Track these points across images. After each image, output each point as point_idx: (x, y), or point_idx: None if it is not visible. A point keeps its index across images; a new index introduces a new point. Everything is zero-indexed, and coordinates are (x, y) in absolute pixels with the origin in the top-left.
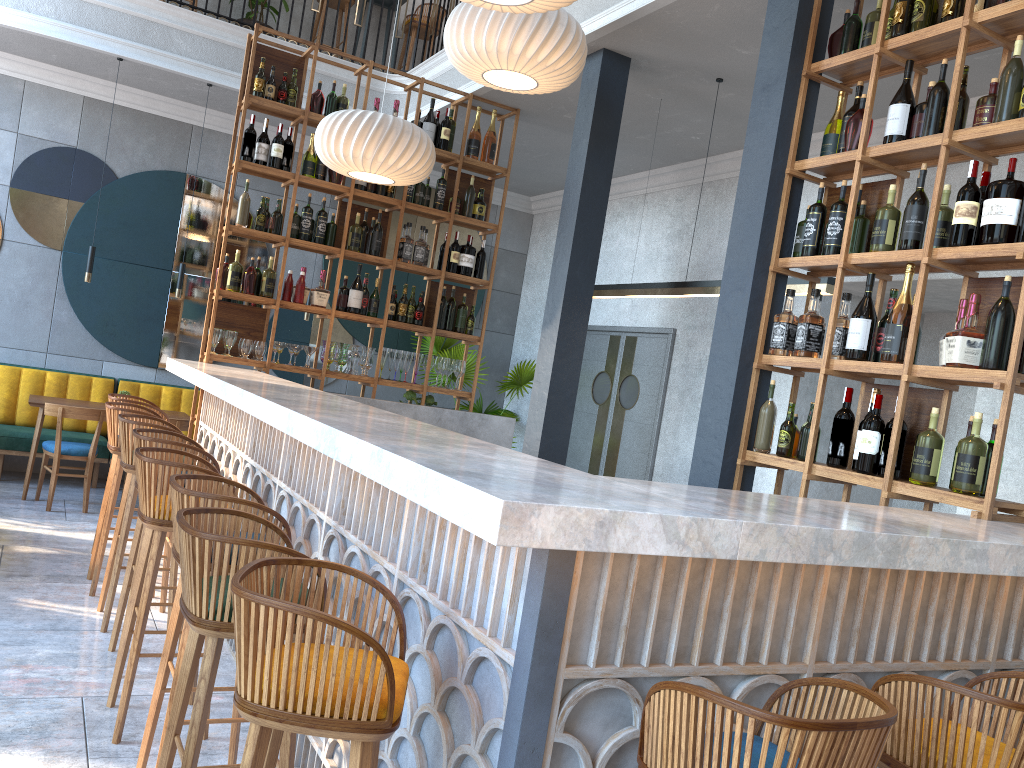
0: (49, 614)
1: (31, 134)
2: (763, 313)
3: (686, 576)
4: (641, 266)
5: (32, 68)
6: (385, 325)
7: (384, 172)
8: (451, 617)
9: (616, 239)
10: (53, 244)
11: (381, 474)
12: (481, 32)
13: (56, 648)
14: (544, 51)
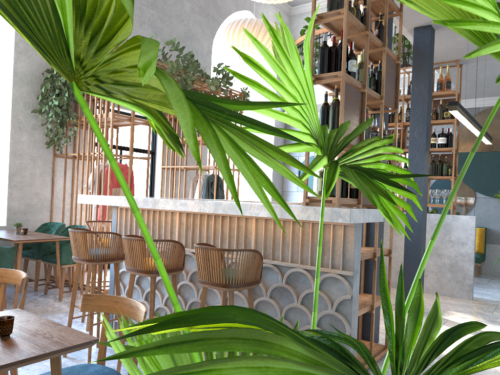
0: None
1: None
2: None
3: None
4: None
5: None
6: None
7: None
8: None
9: None
10: None
11: None
12: None
13: None
14: None
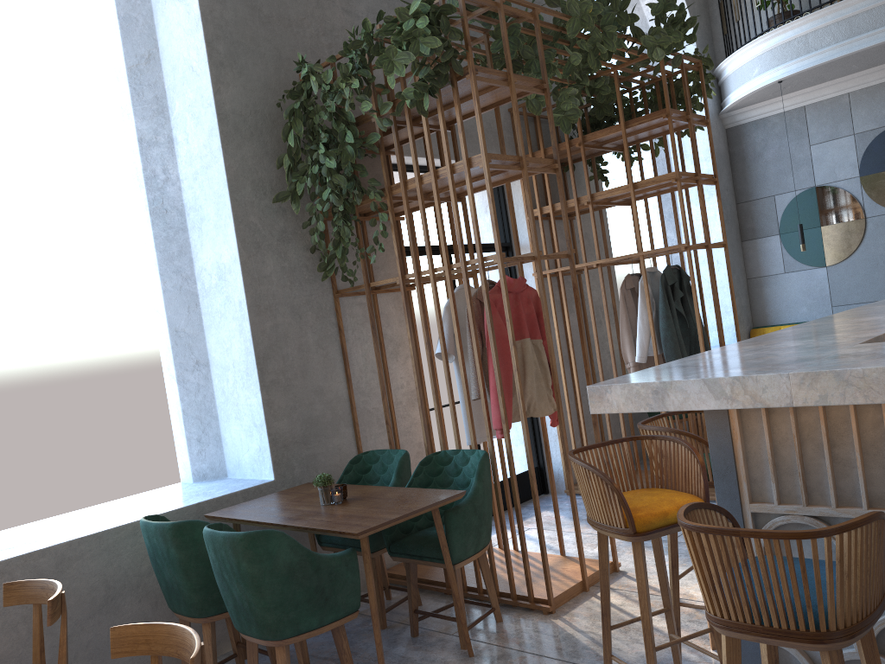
0: None
1: (863, 130)
2: None
3: (852, 426)
4: None
5: (849, 81)
6: None
7: None
8: None
9: None
10: None
11: None
12: None
13: None
14: None
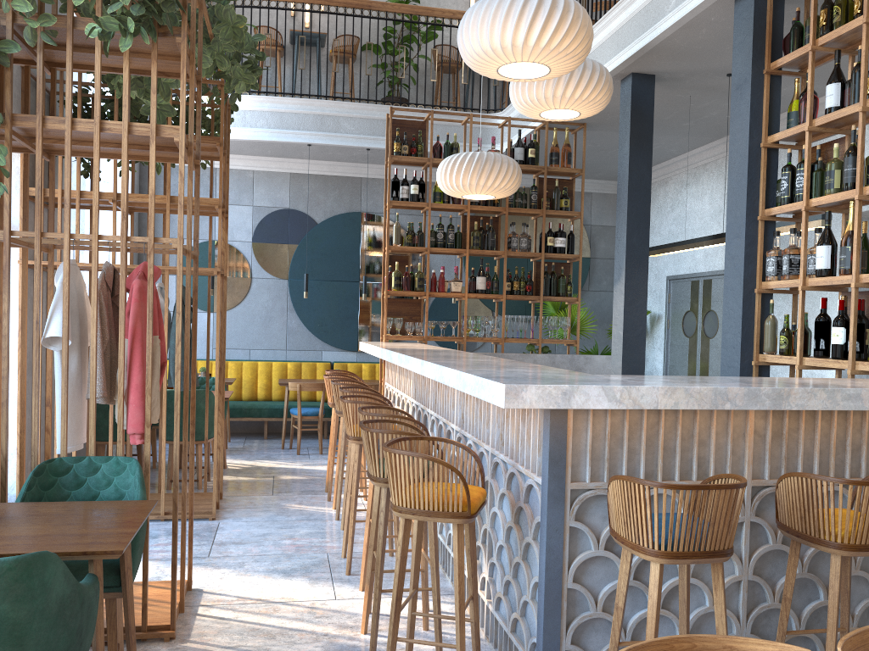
0: (304, 512)
1: (261, 205)
2: (758, 251)
3: (644, 426)
4: (708, 222)
5: (257, 161)
6: (504, 299)
7: (485, 192)
8: (515, 467)
9: (686, 204)
10: (282, 276)
11: (461, 385)
12: (532, 88)
13: (310, 529)
14: (578, 91)
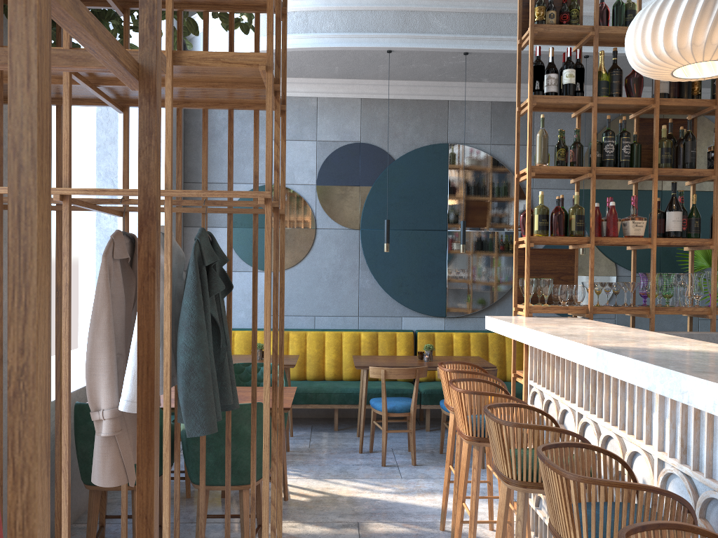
0: None
1: (326, 139)
2: None
3: None
4: None
5: (321, 85)
6: (716, 245)
7: None
8: None
9: None
10: (352, 225)
11: None
12: None
13: None
14: None
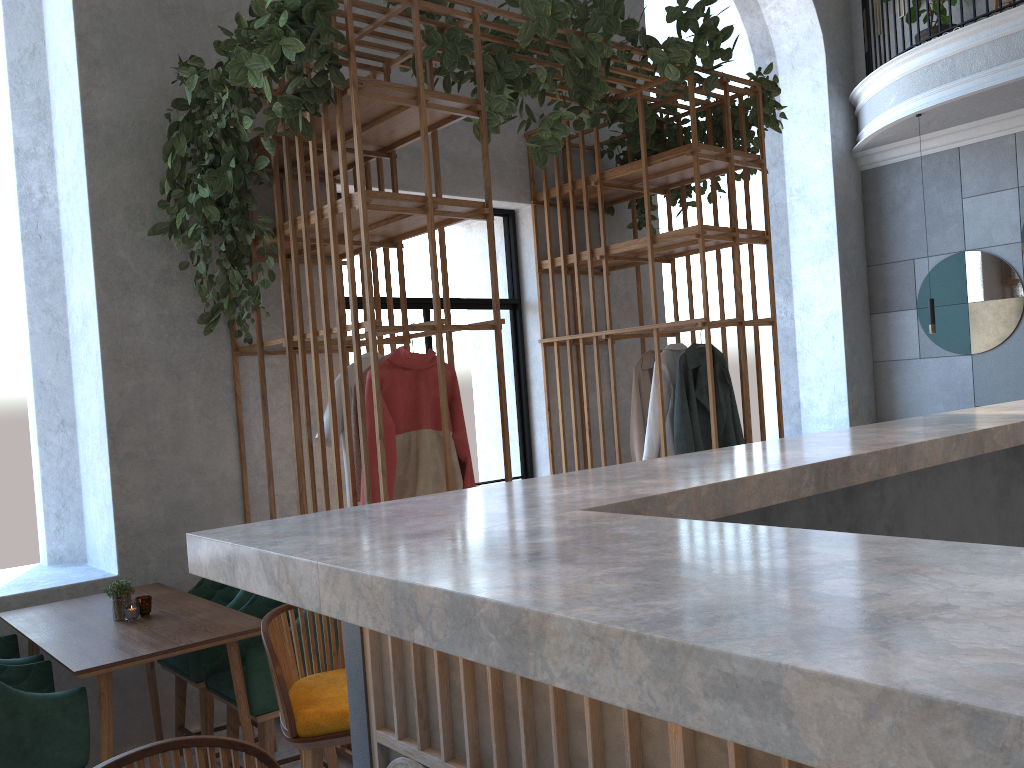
0: None
1: None
2: None
3: None
4: None
5: (1015, 119)
6: None
7: None
8: None
9: None
10: None
11: None
12: None
13: None
14: None
